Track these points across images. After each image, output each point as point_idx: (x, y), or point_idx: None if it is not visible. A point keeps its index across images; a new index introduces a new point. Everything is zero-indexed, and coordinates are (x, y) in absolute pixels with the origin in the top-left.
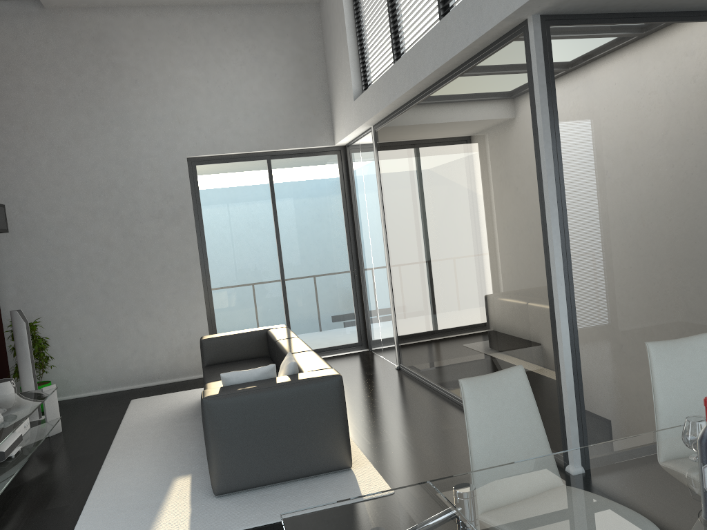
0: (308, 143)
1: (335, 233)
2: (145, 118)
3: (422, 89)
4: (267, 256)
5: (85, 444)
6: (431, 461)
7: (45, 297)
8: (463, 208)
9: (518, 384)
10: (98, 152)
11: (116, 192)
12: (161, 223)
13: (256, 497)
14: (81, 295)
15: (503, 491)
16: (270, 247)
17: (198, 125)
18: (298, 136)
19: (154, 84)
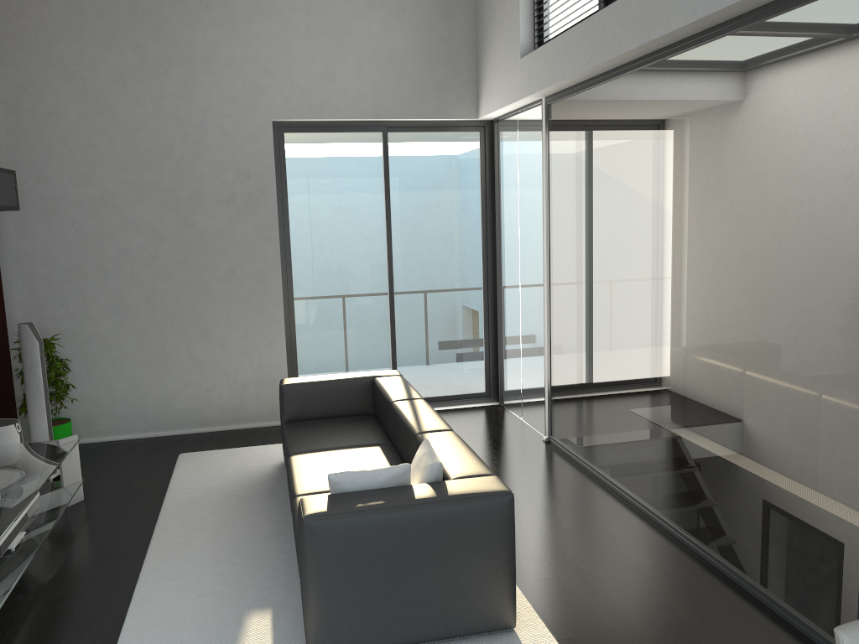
0: (442, 114)
1: (468, 242)
2: (217, 60)
3: (649, 50)
4: (373, 267)
5: (115, 528)
6: (636, 628)
7: (67, 303)
8: (704, 241)
9: None
10: (149, 103)
11: (171, 163)
12: (231, 212)
13: None
14: (116, 302)
15: None
16: (378, 255)
17: (291, 75)
18: (429, 103)
19: (232, 11)
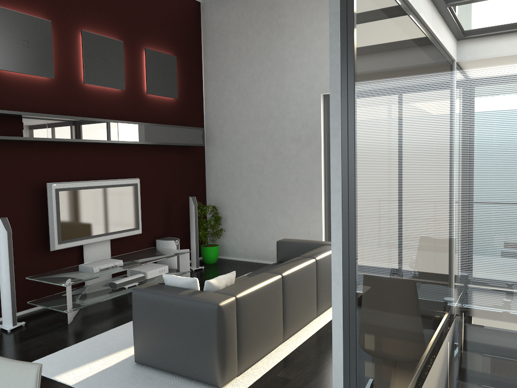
0: None
1: None
2: (295, 64)
3: None
4: None
5: None
6: None
7: (227, 190)
8: None
9: (22, 385)
10: (264, 91)
11: (272, 121)
12: (298, 146)
13: (144, 377)
14: (246, 191)
15: None
16: None
17: None
18: None
19: (304, 37)
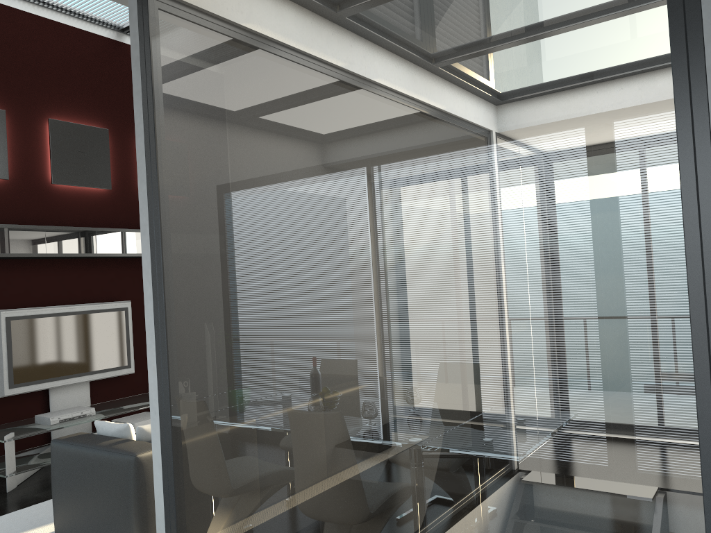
0: None
1: None
2: None
3: None
4: None
5: None
6: None
7: None
8: None
9: None
10: None
11: None
12: None
13: None
14: None
15: None
16: None
17: None
18: None
19: None
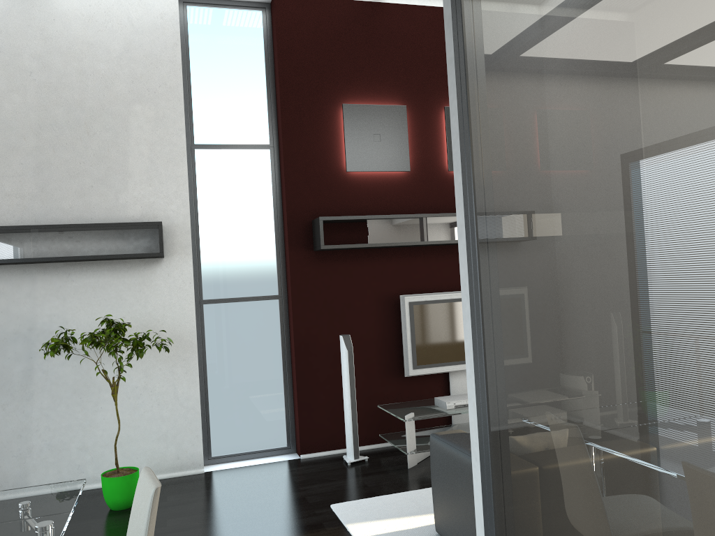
0: None
1: None
2: None
3: None
4: None
5: None
6: None
7: None
8: None
9: (145, 503)
10: None
11: None
12: None
13: None
14: None
15: (13, 534)
16: None
17: None
18: None
19: None
